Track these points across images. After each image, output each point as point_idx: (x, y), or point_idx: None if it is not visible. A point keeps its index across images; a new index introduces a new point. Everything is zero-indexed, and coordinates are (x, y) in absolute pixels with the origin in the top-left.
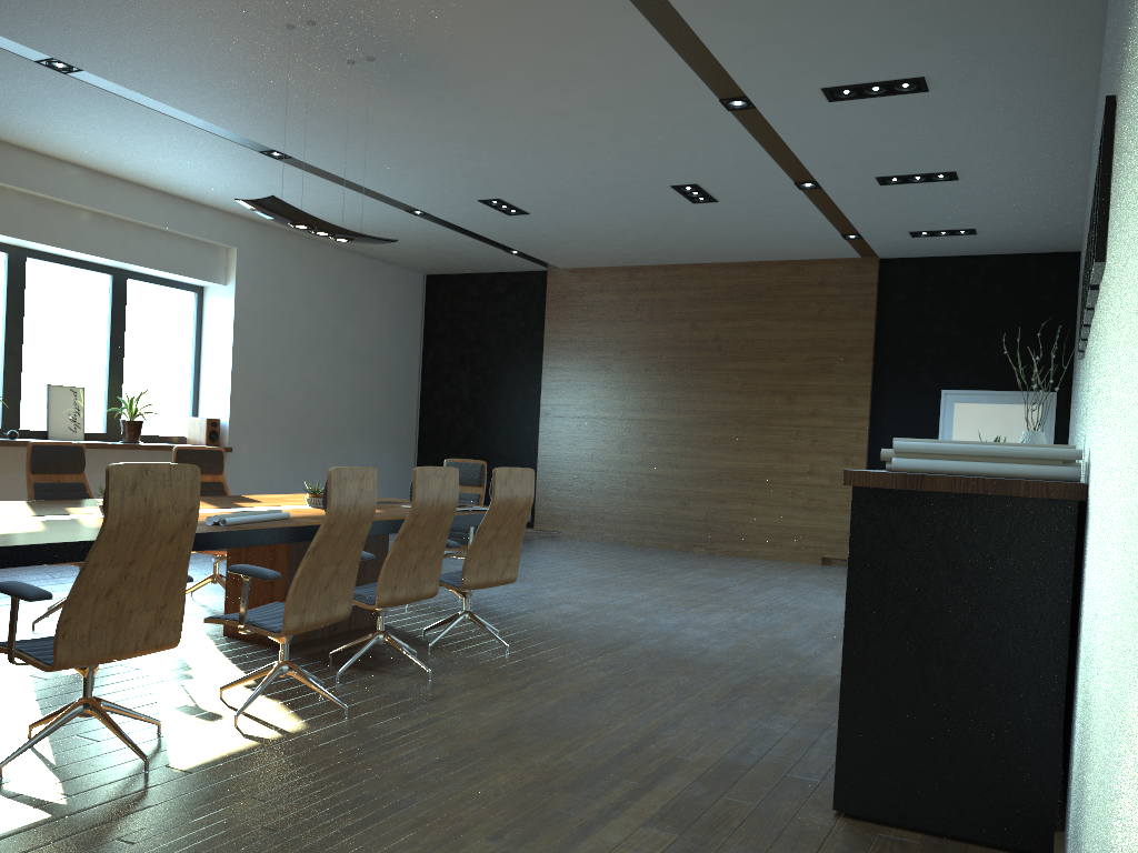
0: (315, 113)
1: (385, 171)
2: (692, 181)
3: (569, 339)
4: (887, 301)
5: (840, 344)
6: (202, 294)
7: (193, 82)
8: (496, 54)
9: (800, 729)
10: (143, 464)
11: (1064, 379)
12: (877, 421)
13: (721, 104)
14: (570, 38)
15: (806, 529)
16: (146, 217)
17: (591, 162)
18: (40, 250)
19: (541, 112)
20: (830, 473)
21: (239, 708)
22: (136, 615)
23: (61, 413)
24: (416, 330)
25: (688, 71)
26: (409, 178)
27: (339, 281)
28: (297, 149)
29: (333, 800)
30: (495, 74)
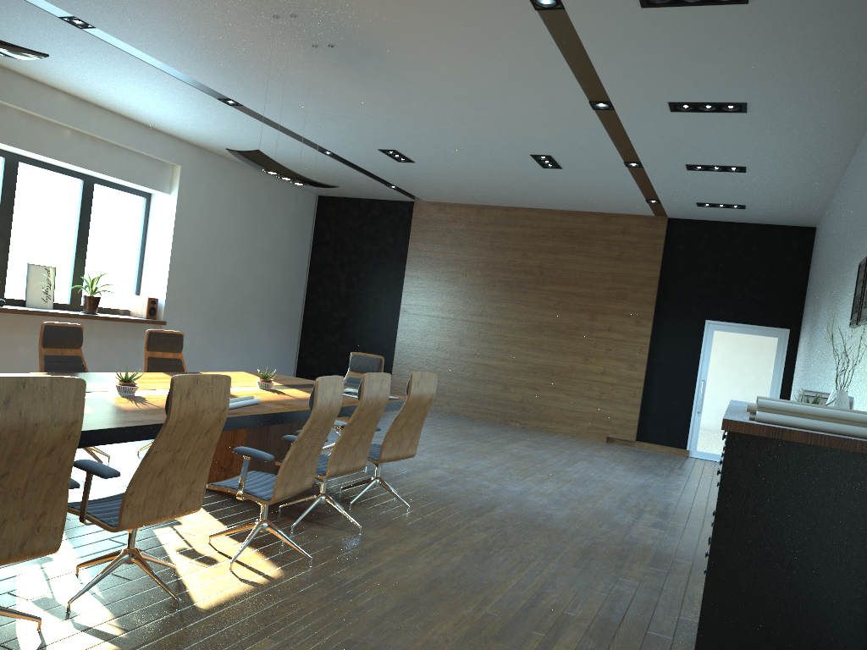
0: (272, 77)
1: (312, 122)
2: (548, 153)
3: (427, 256)
4: (671, 250)
5: (633, 279)
6: (150, 199)
7: (183, 46)
8: (430, 53)
9: (642, 591)
10: (196, 375)
11: (795, 320)
12: (656, 339)
13: (589, 105)
14: (492, 48)
15: (596, 414)
16: (114, 137)
17: (476, 133)
18: (30, 157)
19: (450, 95)
20: (618, 375)
21: (227, 553)
22: (175, 489)
23: (37, 287)
24: (307, 237)
25: (573, 80)
26: (330, 129)
27: (254, 196)
28: (249, 100)
29: (329, 642)
30: (424, 66)
